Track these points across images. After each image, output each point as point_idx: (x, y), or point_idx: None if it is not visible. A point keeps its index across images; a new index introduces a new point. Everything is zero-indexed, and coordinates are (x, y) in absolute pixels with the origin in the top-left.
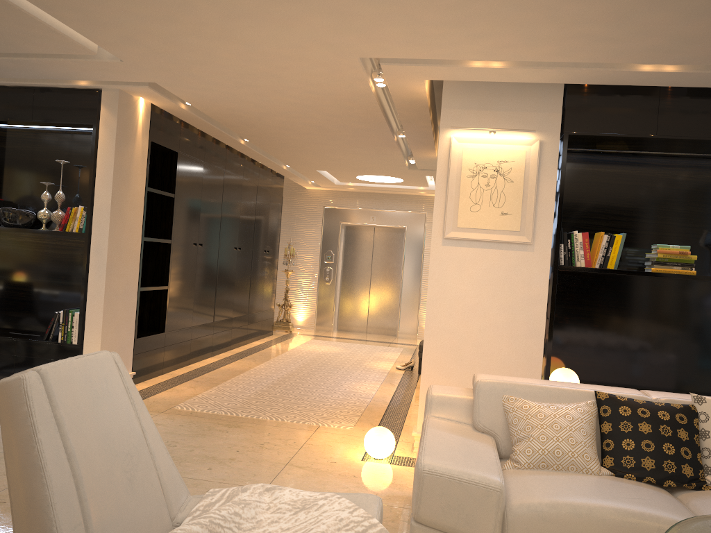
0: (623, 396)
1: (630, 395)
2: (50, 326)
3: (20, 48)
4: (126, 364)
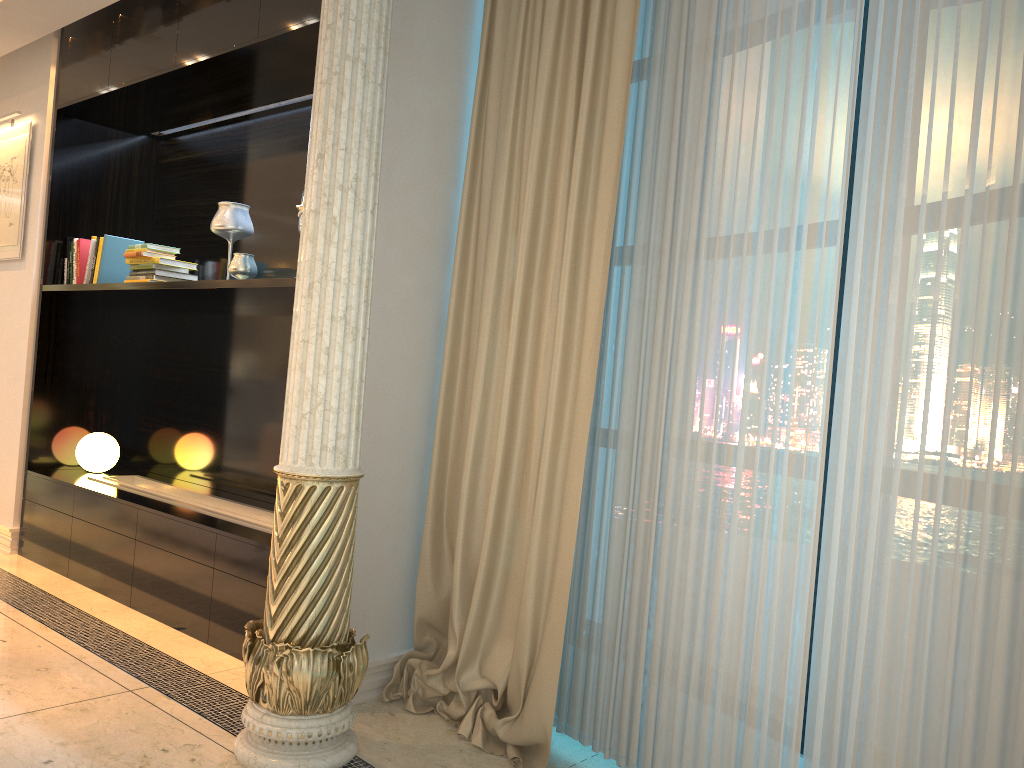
0: None
1: None
2: None
3: None
4: None
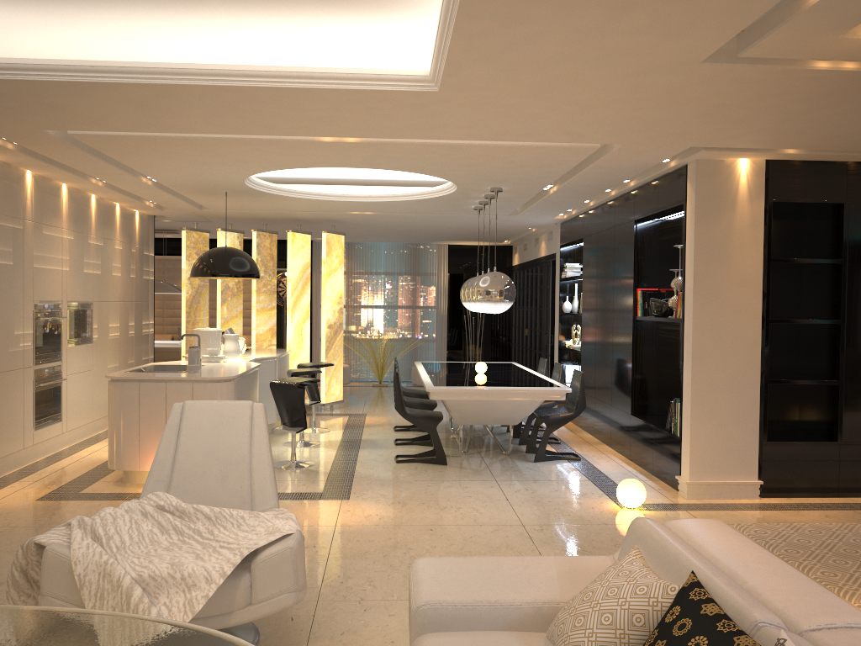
0: (721, 598)
1: (731, 600)
2: (668, 415)
3: (567, 161)
4: (743, 468)
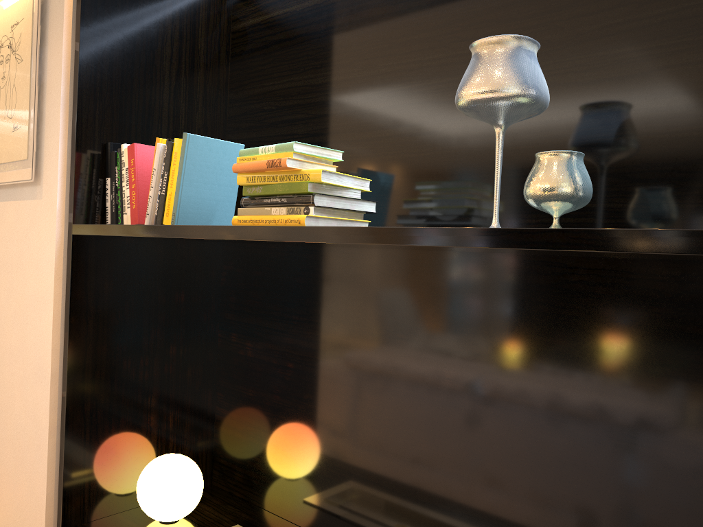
0: None
1: None
2: None
3: None
4: None
